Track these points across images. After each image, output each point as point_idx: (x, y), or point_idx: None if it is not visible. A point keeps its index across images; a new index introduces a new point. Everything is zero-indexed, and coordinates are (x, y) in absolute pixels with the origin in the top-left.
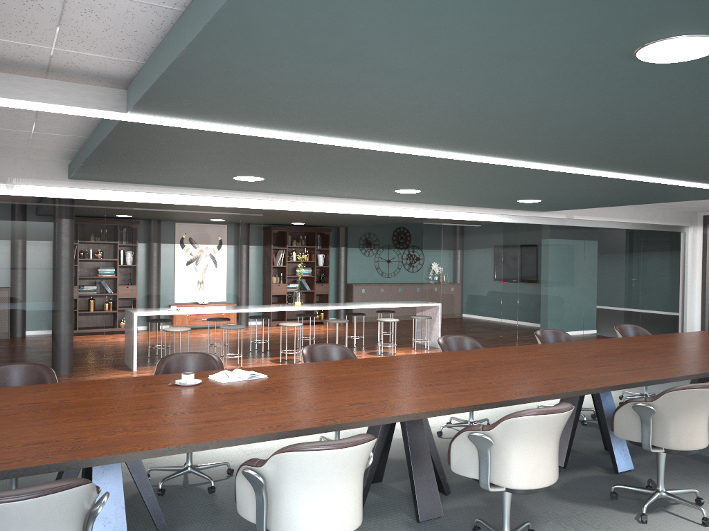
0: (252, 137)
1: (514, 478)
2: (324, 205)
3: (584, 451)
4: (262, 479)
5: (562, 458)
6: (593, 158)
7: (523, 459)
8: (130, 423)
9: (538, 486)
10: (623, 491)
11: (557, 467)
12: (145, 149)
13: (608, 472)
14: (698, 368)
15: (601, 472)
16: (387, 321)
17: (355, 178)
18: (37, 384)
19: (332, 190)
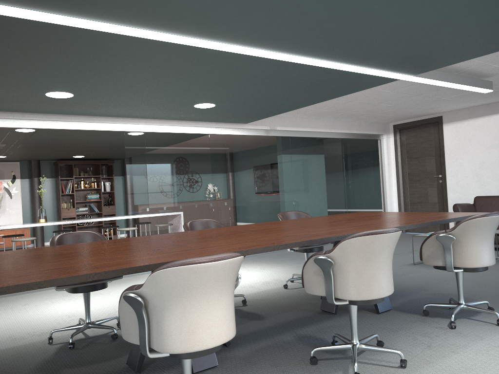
0: None
1: None
2: (7, 120)
3: None
4: None
5: (136, 361)
6: None
7: None
8: None
9: None
10: None
11: None
12: None
13: None
14: (275, 242)
15: None
16: (124, 229)
17: None
18: None
19: None
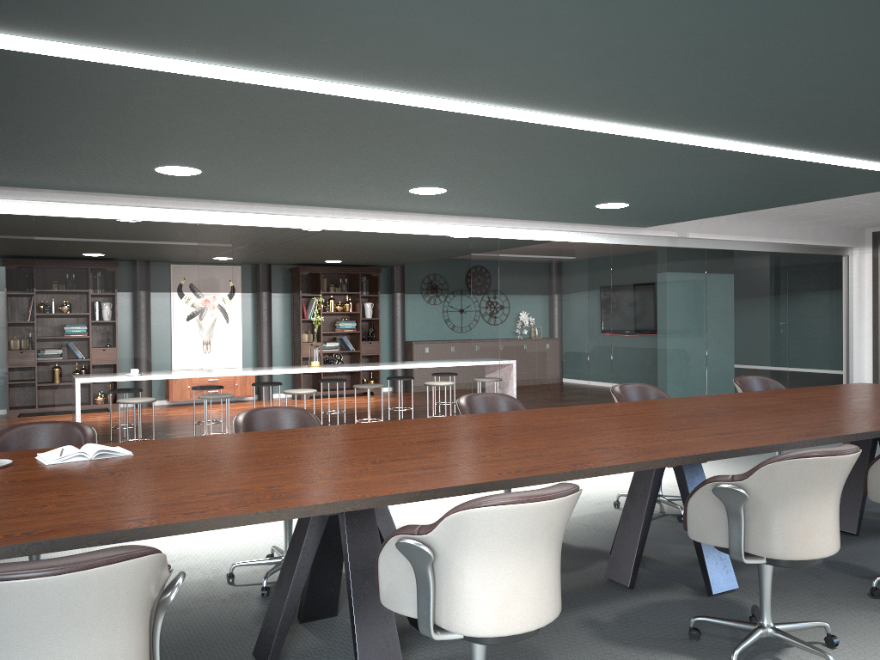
0: (81, 66)
1: (470, 618)
2: (323, 219)
3: (670, 562)
4: None
5: (628, 574)
6: (657, 102)
7: (486, 584)
8: None
9: (514, 631)
10: (713, 625)
11: (556, 595)
12: None
13: (697, 594)
14: (834, 430)
15: (687, 594)
16: (437, 384)
17: (331, 165)
18: None
19: (320, 192)
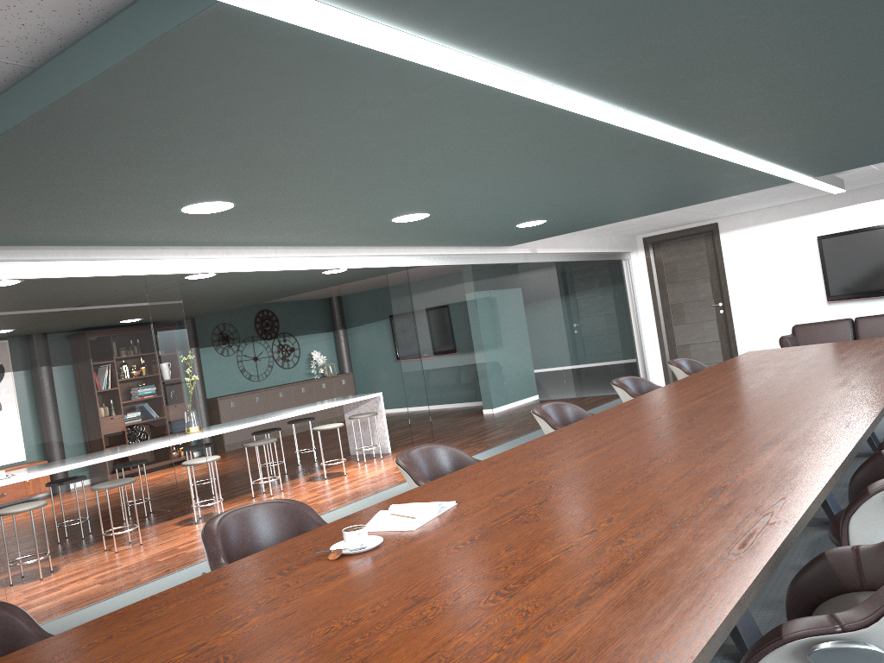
0: (389, 72)
1: None
2: (264, 259)
3: None
4: (883, 650)
5: None
6: (760, 114)
7: None
8: (474, 637)
9: None
10: None
11: None
12: (123, 126)
13: (825, 528)
14: None
15: (818, 531)
16: (330, 427)
17: (382, 191)
18: (42, 641)
19: (302, 227)
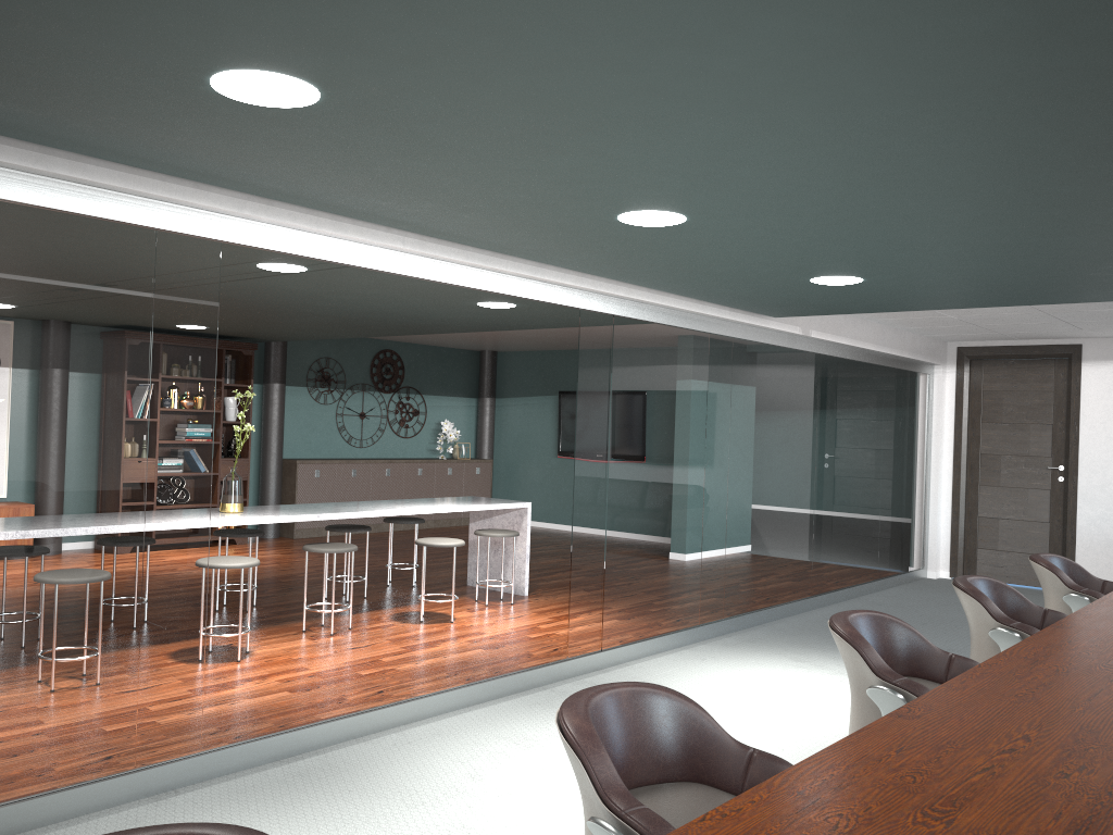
0: None
1: None
2: (381, 250)
3: None
4: None
5: None
6: None
7: None
8: None
9: None
10: None
11: None
12: None
13: None
14: None
15: None
16: (443, 545)
17: (626, 132)
18: None
19: (455, 196)
